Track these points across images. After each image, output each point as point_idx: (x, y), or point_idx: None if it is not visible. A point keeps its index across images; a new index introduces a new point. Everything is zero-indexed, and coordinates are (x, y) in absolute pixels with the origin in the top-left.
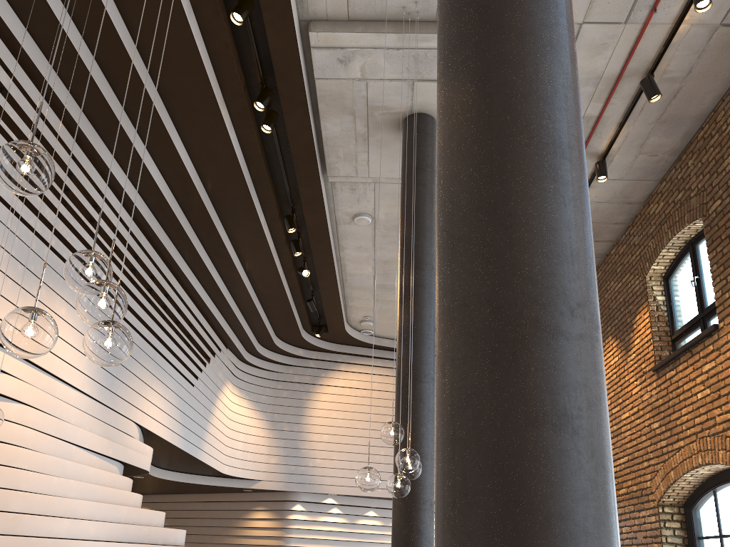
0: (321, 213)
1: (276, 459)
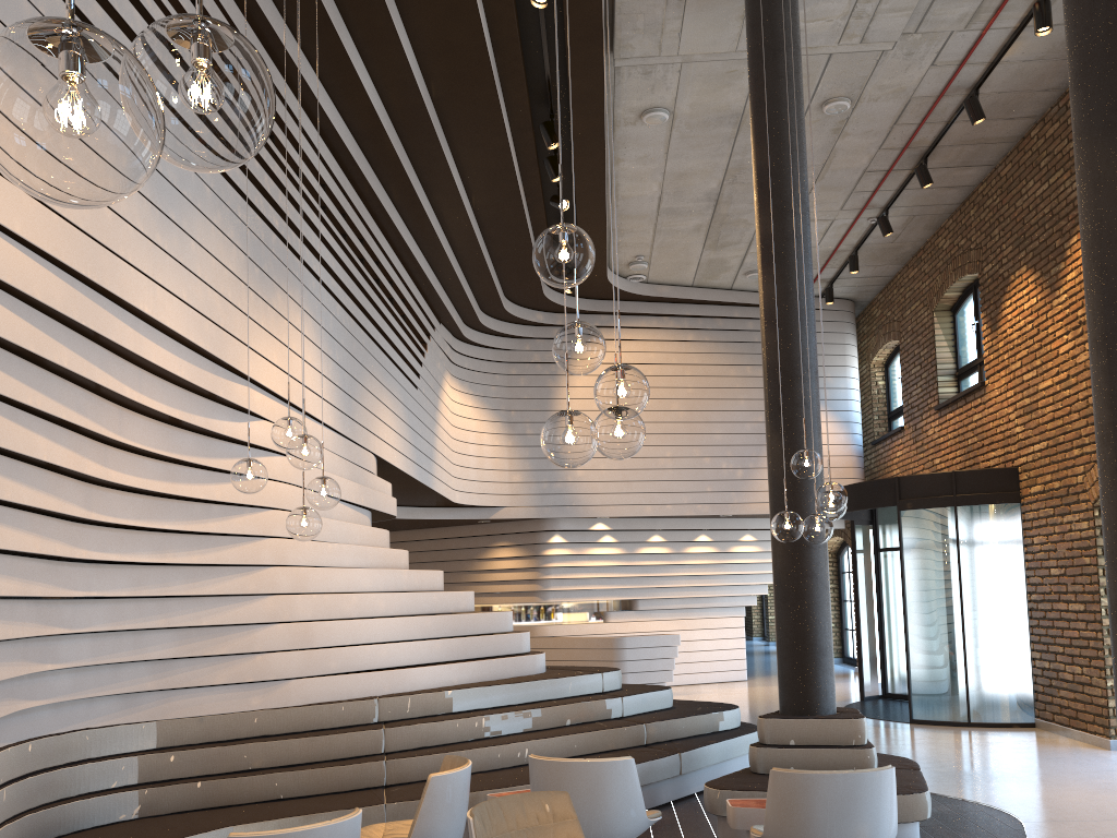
0: (597, 115)
1: (520, 475)
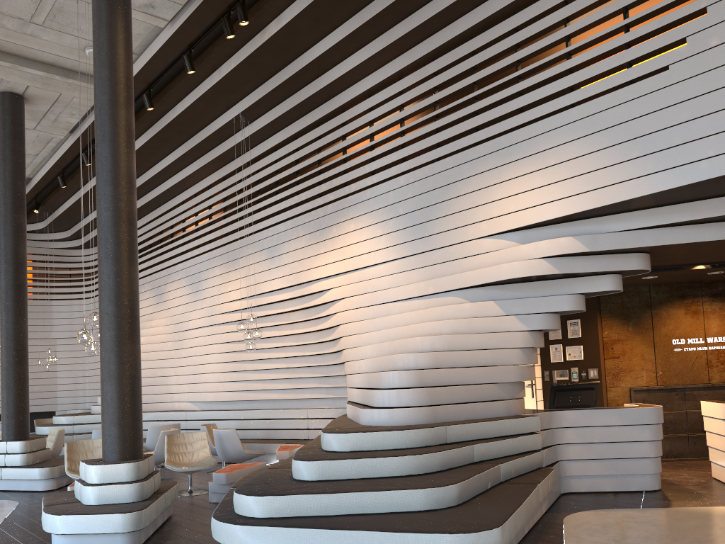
0: None
1: None
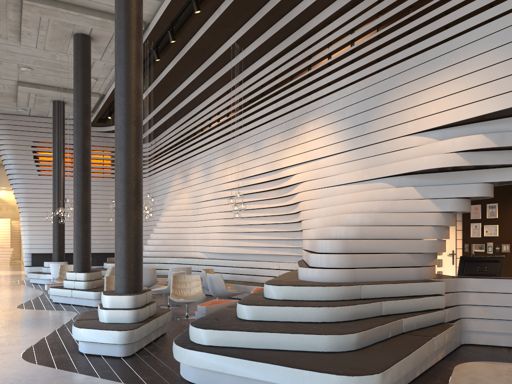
0: None
1: None
